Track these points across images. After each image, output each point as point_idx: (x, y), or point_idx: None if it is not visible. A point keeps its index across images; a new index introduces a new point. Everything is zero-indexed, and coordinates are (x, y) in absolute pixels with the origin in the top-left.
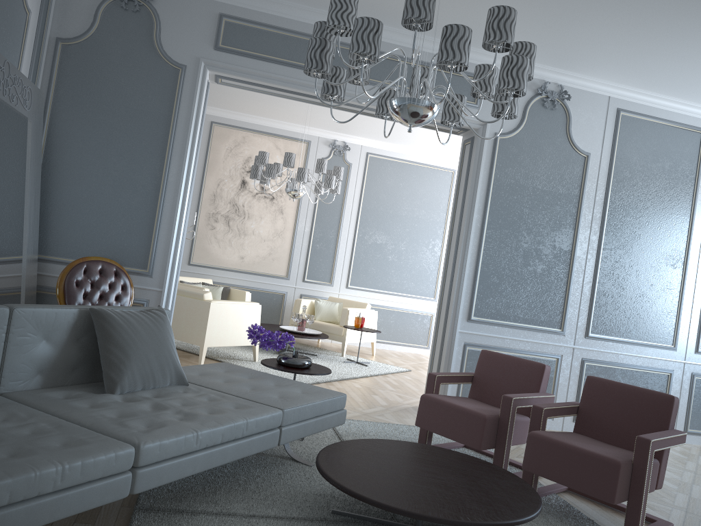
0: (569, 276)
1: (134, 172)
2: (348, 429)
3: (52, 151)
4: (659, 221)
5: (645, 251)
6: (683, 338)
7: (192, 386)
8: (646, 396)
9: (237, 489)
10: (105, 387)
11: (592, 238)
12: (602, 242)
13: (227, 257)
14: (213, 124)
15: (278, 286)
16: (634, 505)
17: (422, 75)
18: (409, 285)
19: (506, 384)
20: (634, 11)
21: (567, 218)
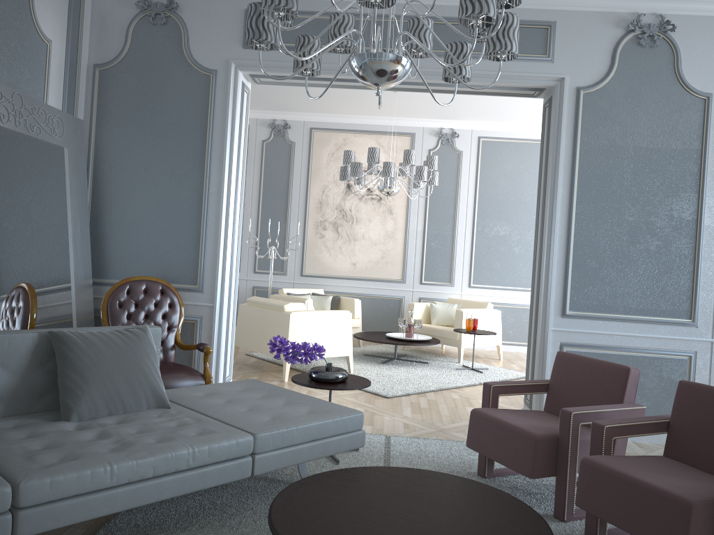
0: (697, 251)
1: (176, 187)
2: (405, 450)
3: (99, 176)
4: None
5: None
6: None
7: (174, 409)
8: None
9: (215, 524)
10: (61, 415)
11: None
12: None
13: (339, 264)
14: (313, 130)
15: (395, 291)
16: None
17: (415, 28)
18: None
19: (585, 393)
20: None
21: (687, 179)
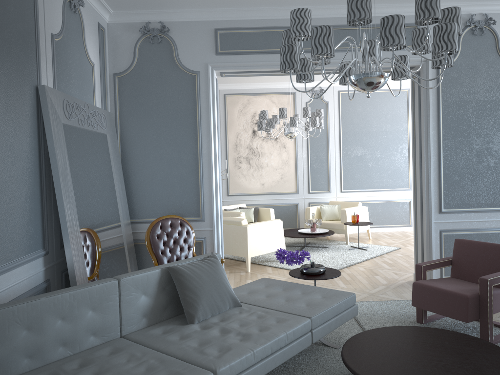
0: None
1: (179, 152)
2: (361, 311)
3: (125, 150)
4: None
5: None
6: None
7: (244, 306)
8: None
9: None
10: (187, 320)
11: None
12: None
13: (252, 185)
14: (226, 95)
15: (292, 199)
16: None
17: (370, 46)
18: (388, 181)
19: (480, 264)
20: None
21: None
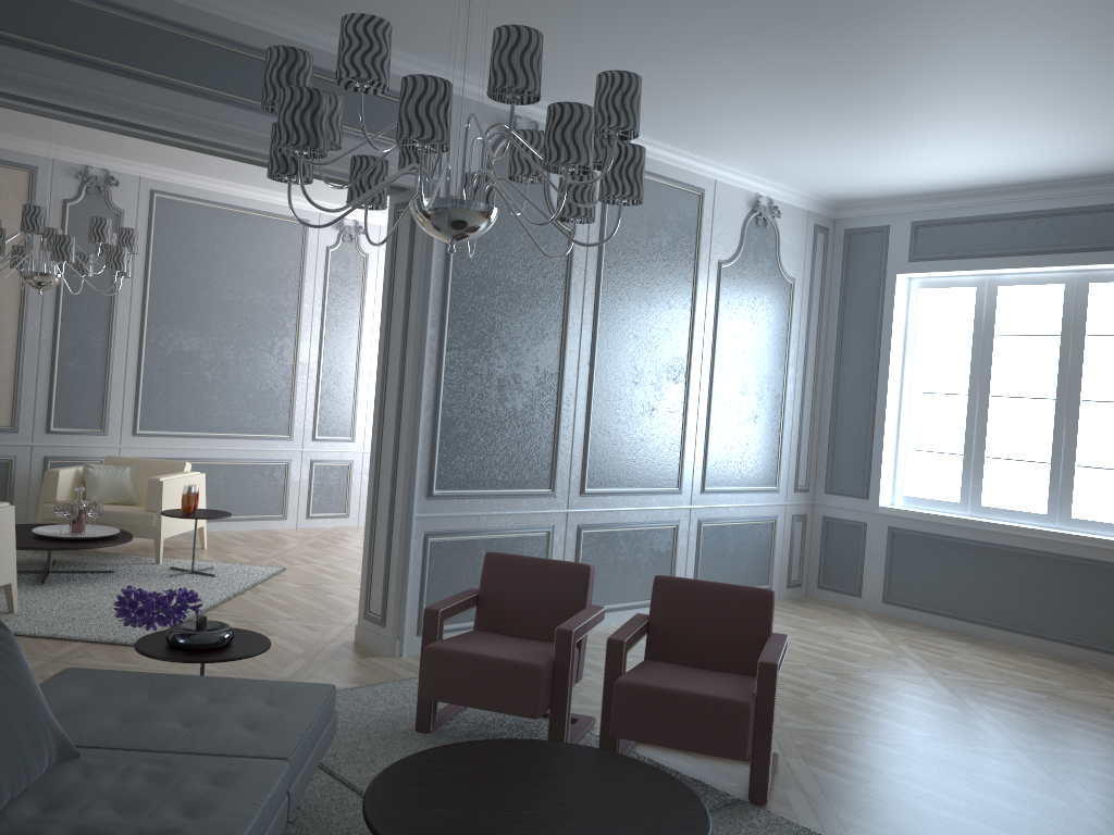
0: (558, 410)
1: None
2: None
3: None
4: (658, 320)
5: (644, 364)
6: (688, 476)
7: (86, 756)
8: (738, 595)
9: None
10: None
11: (583, 350)
12: (596, 356)
13: None
14: None
15: None
16: (762, 752)
17: None
18: (246, 418)
19: (535, 602)
20: (674, 41)
21: (552, 324)
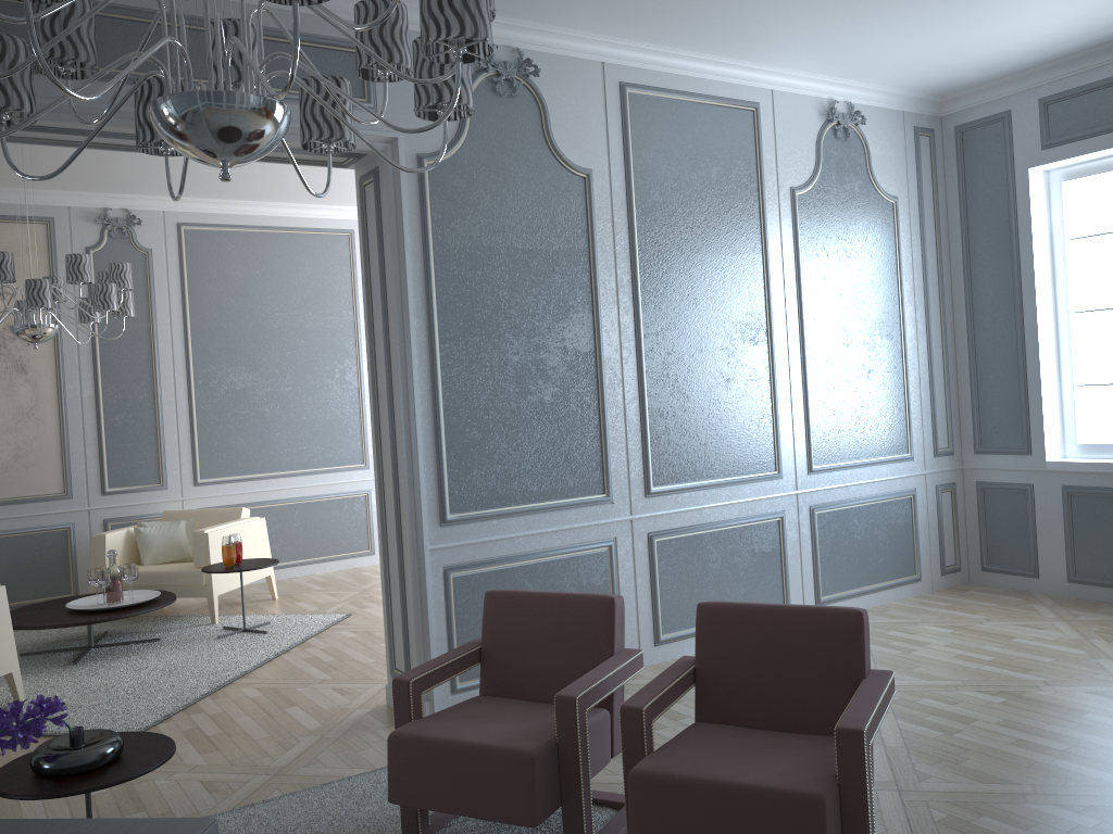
0: (601, 396)
1: None
2: None
3: None
4: (720, 270)
5: (708, 326)
6: (788, 455)
7: None
8: (813, 621)
9: None
10: None
11: (624, 320)
12: (642, 325)
13: None
14: None
15: (53, 516)
16: None
17: None
18: (315, 451)
19: (549, 652)
20: None
21: (577, 293)
